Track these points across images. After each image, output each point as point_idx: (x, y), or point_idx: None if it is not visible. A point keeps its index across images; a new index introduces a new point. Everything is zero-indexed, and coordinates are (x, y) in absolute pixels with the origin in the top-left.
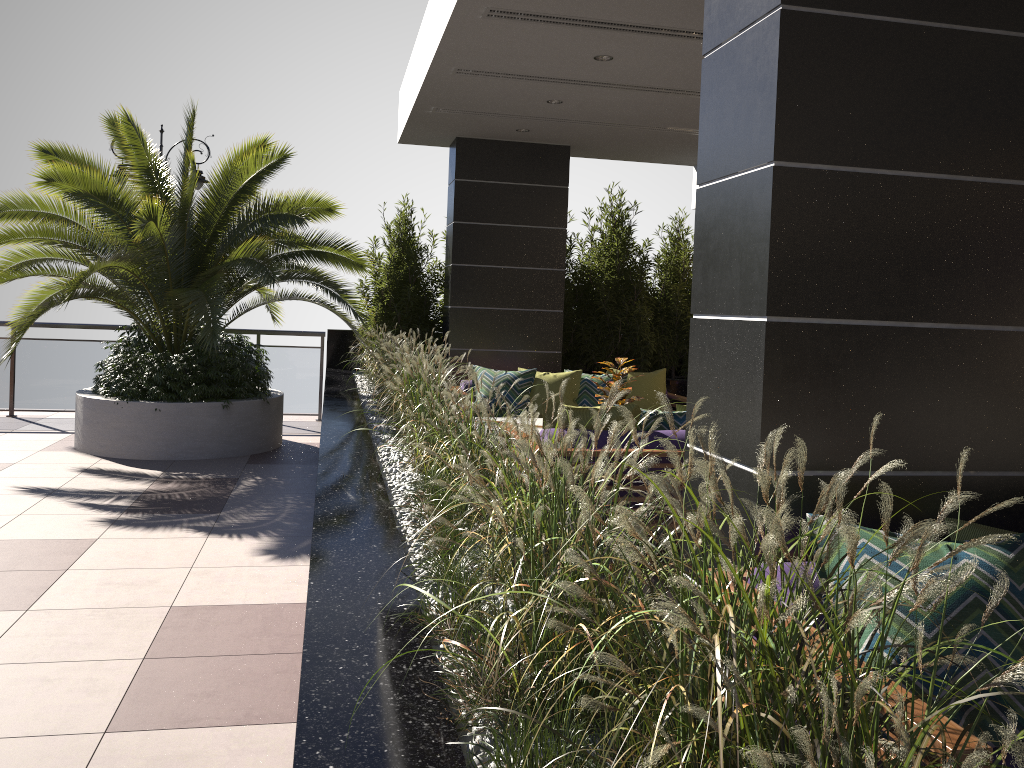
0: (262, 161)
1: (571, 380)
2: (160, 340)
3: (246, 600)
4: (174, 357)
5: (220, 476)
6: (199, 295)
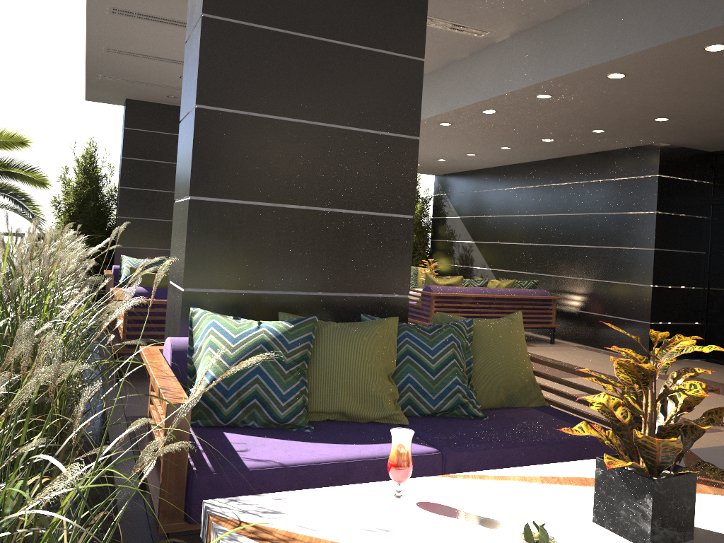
0: None
1: None
2: None
3: None
4: None
5: None
6: None
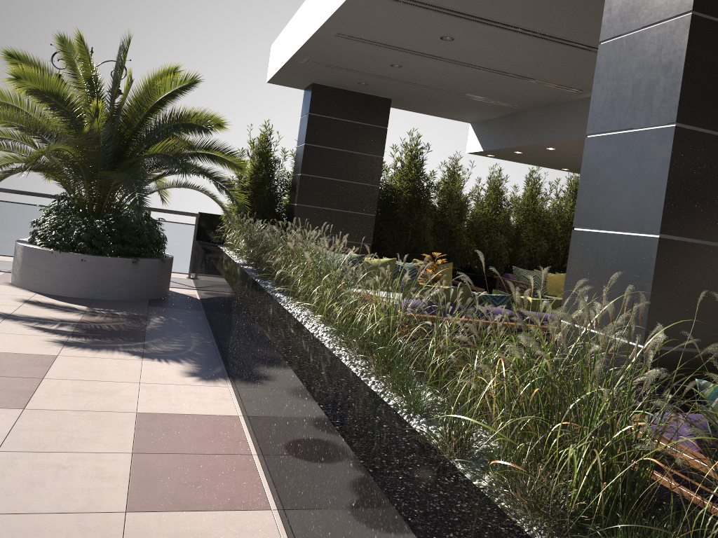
0: (177, 83)
1: (389, 265)
2: (84, 208)
3: (192, 411)
4: (98, 222)
5: (132, 314)
6: (127, 177)
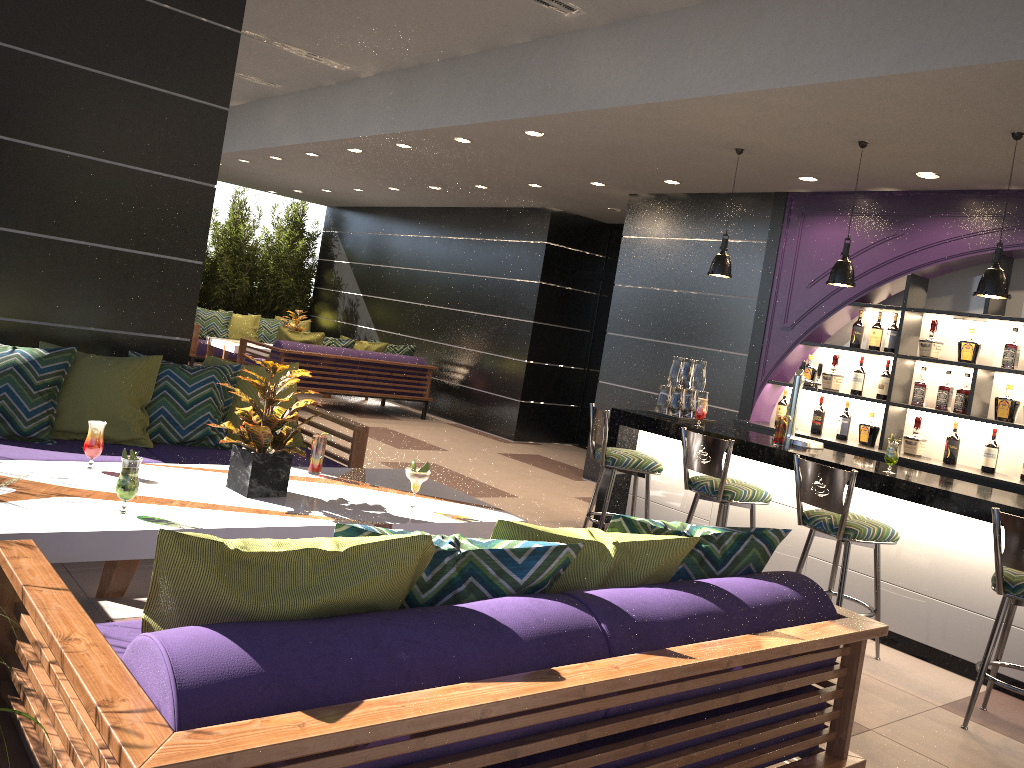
0: None
1: None
2: None
3: None
4: None
5: None
6: None
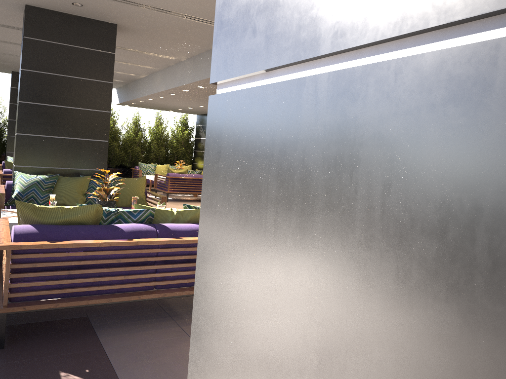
0: None
1: None
2: None
3: None
4: None
5: None
6: None
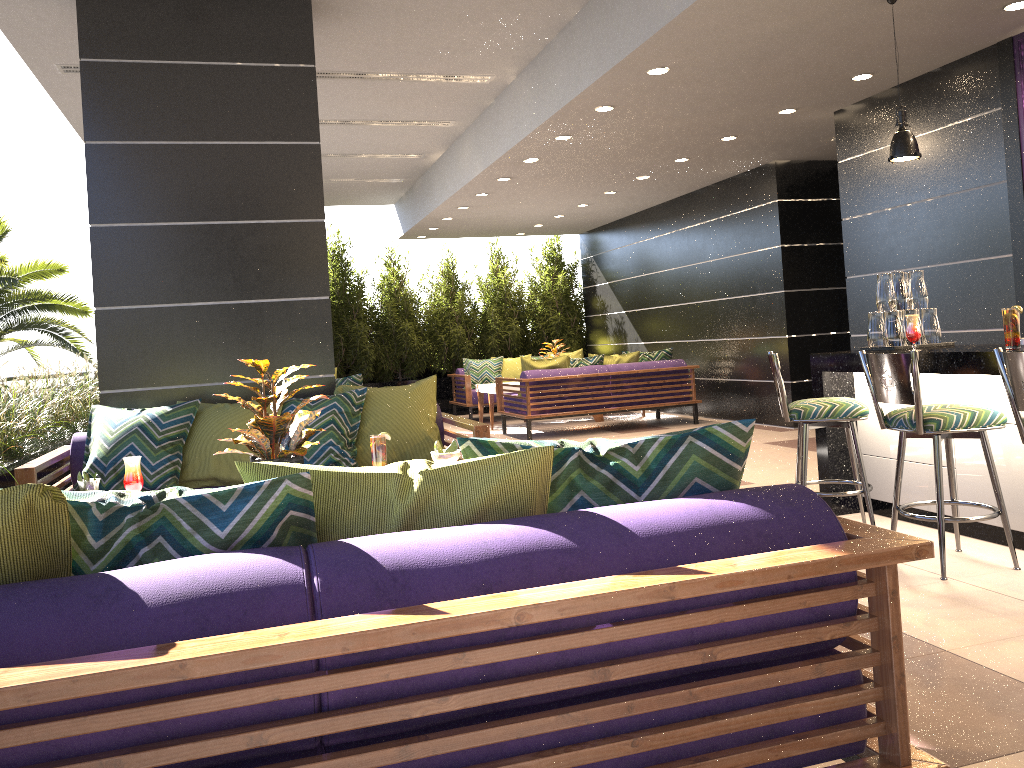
0: None
1: None
2: None
3: None
4: None
5: None
6: None
